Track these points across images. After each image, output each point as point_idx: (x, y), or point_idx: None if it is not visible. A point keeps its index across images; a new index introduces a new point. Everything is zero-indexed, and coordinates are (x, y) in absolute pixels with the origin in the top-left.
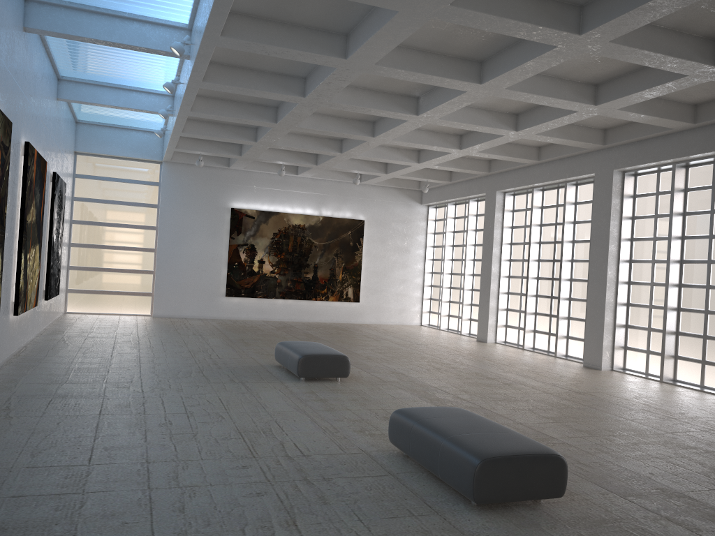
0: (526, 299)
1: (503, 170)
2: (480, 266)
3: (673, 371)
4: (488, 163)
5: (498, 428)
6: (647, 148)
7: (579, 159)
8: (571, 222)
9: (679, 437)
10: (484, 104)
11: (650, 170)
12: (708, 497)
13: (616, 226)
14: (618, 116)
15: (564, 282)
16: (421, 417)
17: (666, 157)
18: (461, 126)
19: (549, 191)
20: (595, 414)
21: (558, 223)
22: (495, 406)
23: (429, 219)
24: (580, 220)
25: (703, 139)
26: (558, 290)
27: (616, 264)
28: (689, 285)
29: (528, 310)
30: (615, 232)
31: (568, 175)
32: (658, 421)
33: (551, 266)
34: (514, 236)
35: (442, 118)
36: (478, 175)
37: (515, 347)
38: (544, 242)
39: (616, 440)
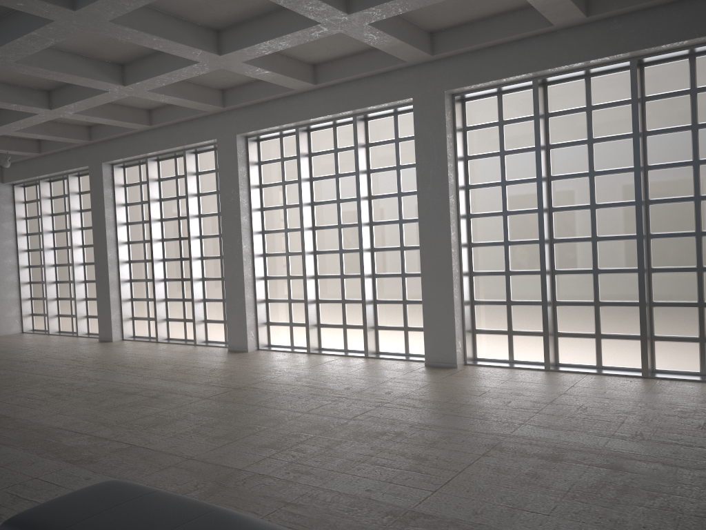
0: (153, 285)
1: (107, 138)
2: (91, 253)
3: (318, 340)
4: (88, 130)
5: (187, 511)
6: (269, 111)
7: (197, 123)
8: (195, 194)
9: (363, 423)
10: (79, 47)
11: (273, 135)
12: (439, 505)
13: (245, 196)
14: (243, 72)
15: (195, 261)
16: (54, 527)
17: (290, 120)
18: (49, 75)
19: (166, 161)
20: (269, 414)
21: (180, 197)
22: (150, 438)
23: (17, 201)
24: (205, 192)
25: (324, 101)
26: (189, 271)
27: (250, 237)
28: (324, 252)
29: (158, 298)
30: (245, 203)
31: (186, 142)
32: (333, 406)
33: (178, 245)
34: (130, 214)
35: (20, 61)
36: (77, 144)
37: (148, 342)
38: (167, 219)
39: (308, 449)
